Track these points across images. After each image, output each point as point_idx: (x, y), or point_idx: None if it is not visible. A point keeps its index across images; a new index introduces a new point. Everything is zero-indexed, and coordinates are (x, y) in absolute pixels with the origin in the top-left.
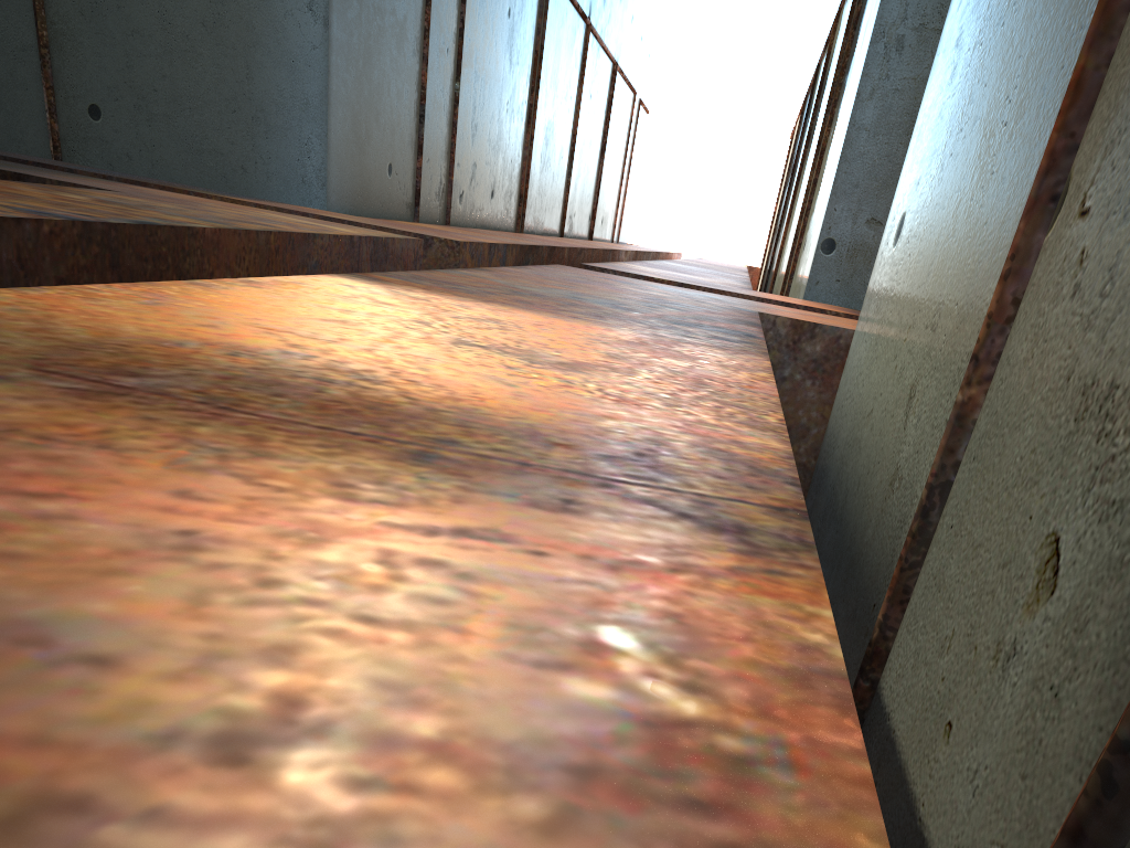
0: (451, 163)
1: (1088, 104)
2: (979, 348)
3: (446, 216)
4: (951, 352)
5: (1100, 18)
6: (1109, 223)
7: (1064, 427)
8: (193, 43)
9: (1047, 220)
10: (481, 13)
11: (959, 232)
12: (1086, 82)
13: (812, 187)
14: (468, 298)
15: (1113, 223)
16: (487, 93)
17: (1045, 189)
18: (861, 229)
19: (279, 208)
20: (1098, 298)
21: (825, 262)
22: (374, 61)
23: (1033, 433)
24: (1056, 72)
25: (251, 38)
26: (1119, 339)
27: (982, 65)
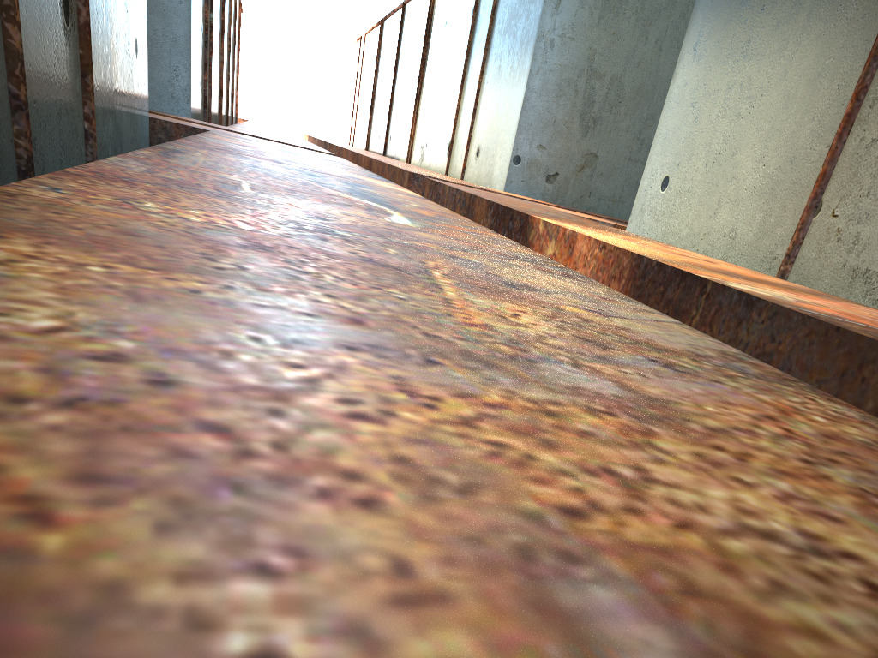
0: (210, 74)
1: (827, 180)
2: (789, 252)
3: (208, 113)
4: (754, 250)
5: (831, 156)
6: (850, 222)
7: (846, 280)
8: None
9: (813, 213)
10: None
11: (739, 201)
12: (826, 174)
13: (473, 113)
14: (576, 224)
15: (852, 223)
16: (215, 17)
17: (813, 204)
18: (534, 150)
19: (211, 126)
20: (851, 244)
21: (515, 169)
22: (198, 7)
23: (829, 281)
24: (797, 158)
25: None
26: (866, 257)
27: (728, 129)
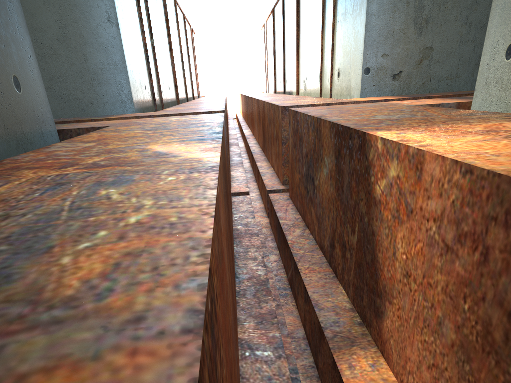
0: (158, 77)
1: None
2: None
3: (161, 103)
4: None
5: None
6: None
7: None
8: (55, 50)
9: None
10: (150, 4)
11: None
12: None
13: (332, 47)
14: (421, 126)
15: None
16: (159, 41)
17: None
18: (380, 59)
19: (136, 116)
20: None
21: (367, 78)
22: (132, 38)
23: None
24: None
25: (82, 41)
26: None
27: None
